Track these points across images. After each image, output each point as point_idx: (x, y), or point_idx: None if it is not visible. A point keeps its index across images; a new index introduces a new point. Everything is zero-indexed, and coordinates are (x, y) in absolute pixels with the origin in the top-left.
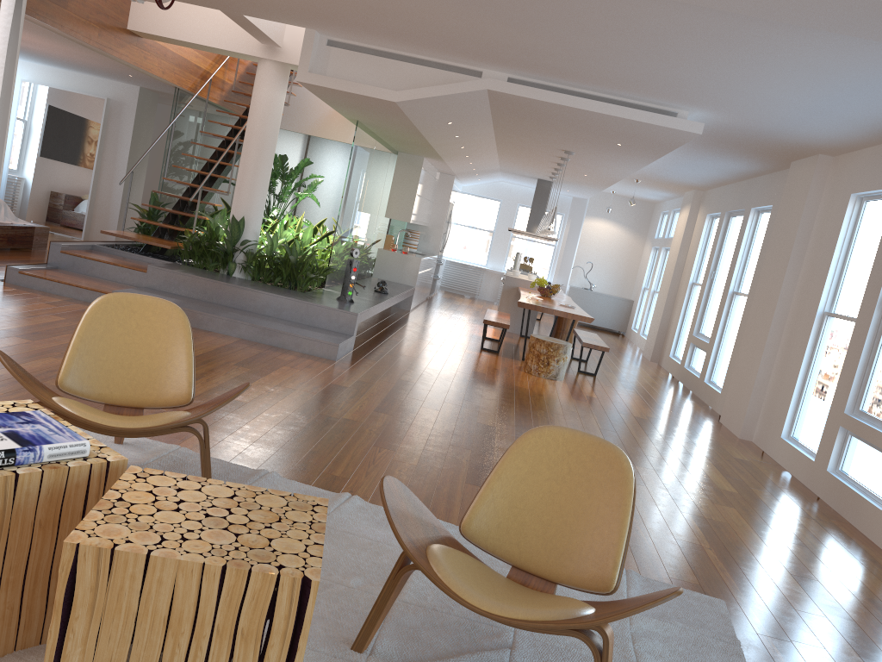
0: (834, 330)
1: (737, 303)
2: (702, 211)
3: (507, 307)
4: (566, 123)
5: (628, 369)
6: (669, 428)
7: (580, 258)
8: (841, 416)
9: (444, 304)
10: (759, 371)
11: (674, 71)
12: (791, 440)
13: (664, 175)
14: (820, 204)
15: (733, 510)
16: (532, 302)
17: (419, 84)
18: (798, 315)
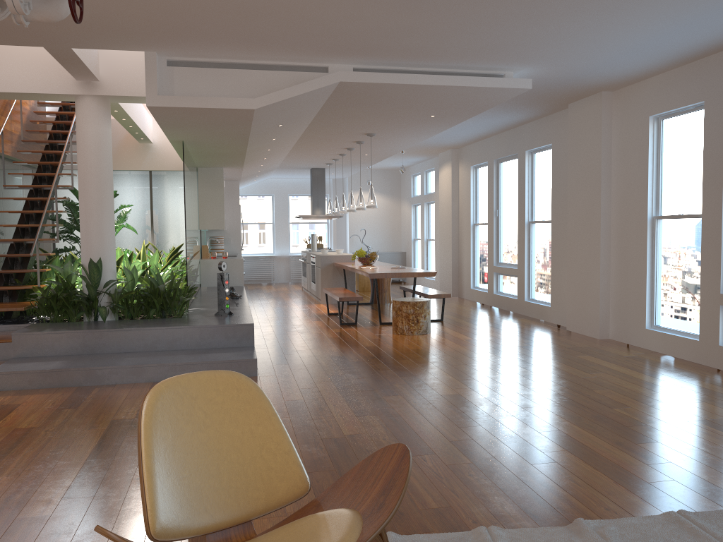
0: (670, 229)
1: (537, 230)
2: (463, 165)
3: (328, 282)
4: (396, 104)
5: (451, 307)
6: (554, 347)
7: (353, 227)
8: (719, 297)
9: (259, 295)
10: (601, 279)
11: (536, 30)
12: (657, 328)
13: (433, 141)
14: (613, 132)
15: (707, 404)
16: (376, 271)
17: (271, 89)
18: (625, 225)
